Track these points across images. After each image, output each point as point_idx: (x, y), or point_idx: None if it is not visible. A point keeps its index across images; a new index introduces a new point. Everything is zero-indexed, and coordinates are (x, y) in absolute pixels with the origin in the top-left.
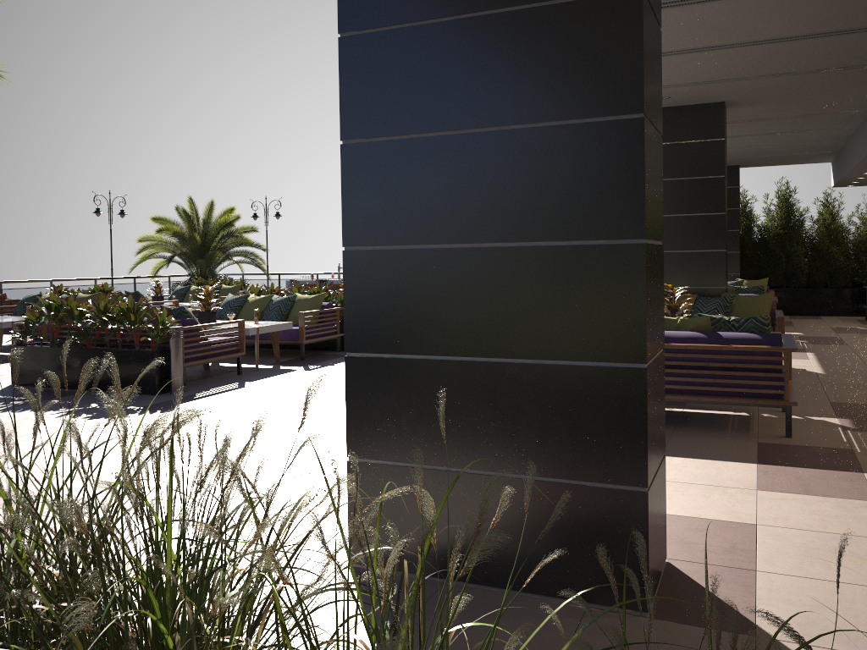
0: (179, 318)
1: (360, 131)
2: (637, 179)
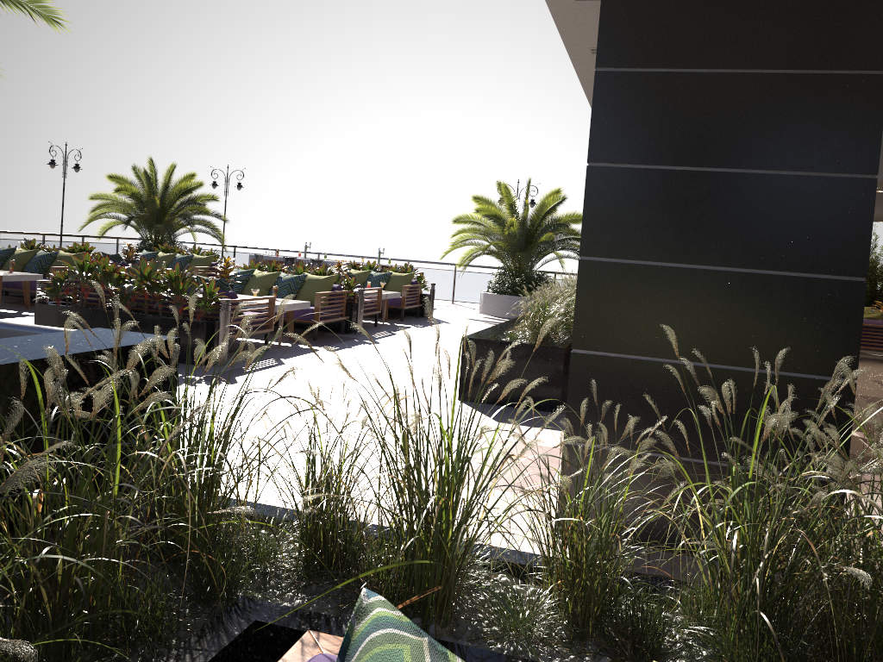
0: (221, 290)
1: (608, 156)
2: (865, 228)
